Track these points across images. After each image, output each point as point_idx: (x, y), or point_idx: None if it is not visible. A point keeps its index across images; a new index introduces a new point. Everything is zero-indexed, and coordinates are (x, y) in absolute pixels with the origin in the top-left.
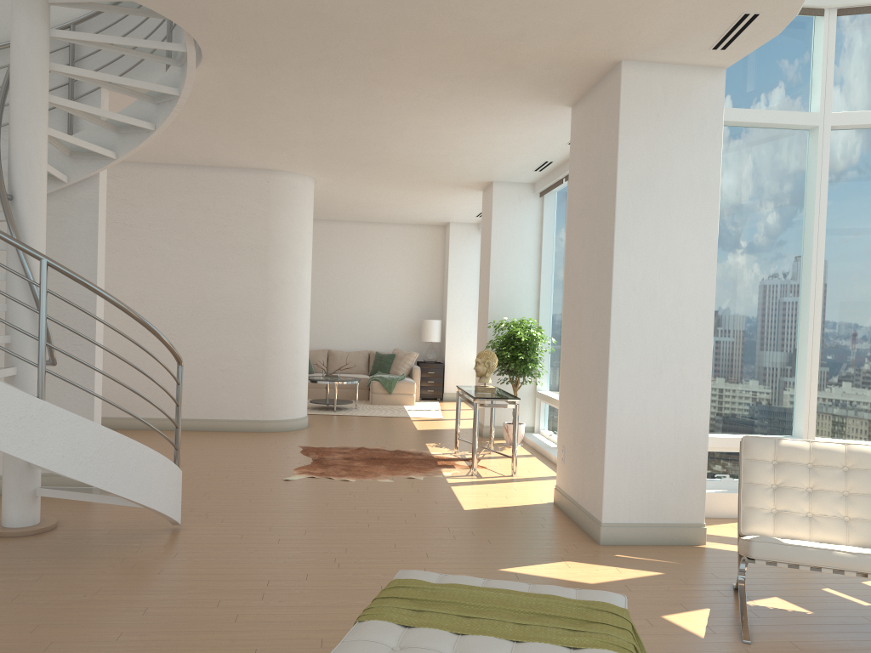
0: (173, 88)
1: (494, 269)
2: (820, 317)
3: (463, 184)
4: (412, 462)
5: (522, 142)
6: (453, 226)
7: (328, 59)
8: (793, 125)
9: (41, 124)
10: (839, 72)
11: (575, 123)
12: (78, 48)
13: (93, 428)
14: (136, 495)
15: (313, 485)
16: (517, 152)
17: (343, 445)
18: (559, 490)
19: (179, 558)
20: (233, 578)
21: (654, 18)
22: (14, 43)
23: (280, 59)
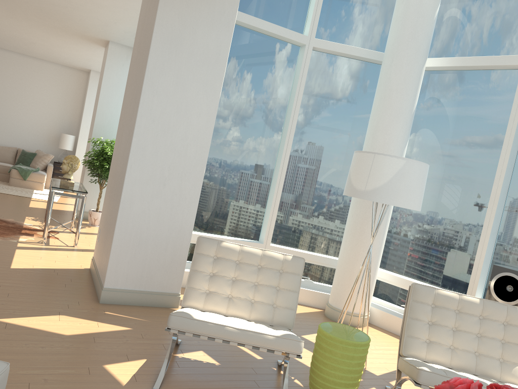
0: None
1: (101, 102)
2: (286, 168)
3: (88, 38)
4: (1, 228)
5: (119, 9)
6: (93, 73)
7: None
8: (291, 40)
9: None
10: (324, 14)
11: None
12: None
13: None
14: None
15: None
16: (118, 18)
17: None
18: (93, 260)
19: None
20: None
21: None
22: None
23: None
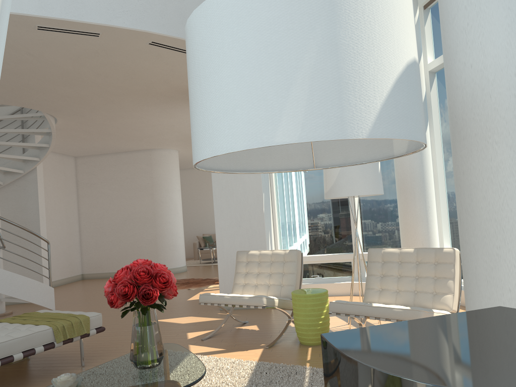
0: (48, 129)
1: None
2: None
3: None
4: (203, 282)
5: None
6: None
7: (96, 108)
8: None
9: None
10: None
11: None
12: None
13: None
14: (23, 297)
15: None
16: None
17: (186, 278)
18: None
19: None
20: None
21: (185, 72)
22: None
23: (80, 111)
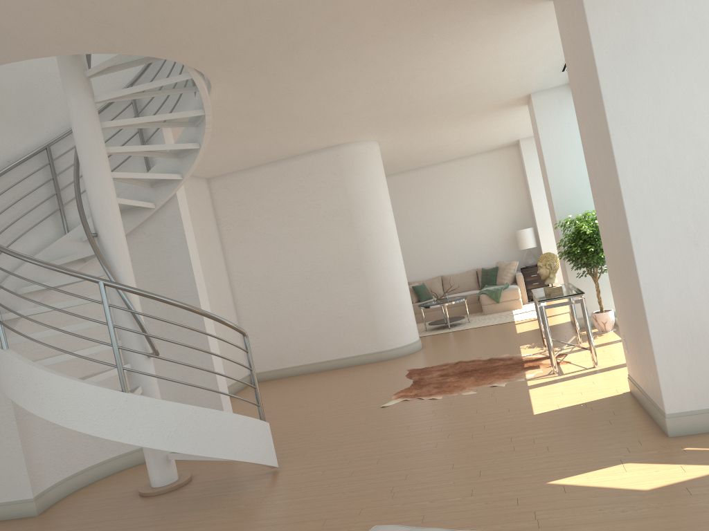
0: (198, 110)
1: (551, 173)
2: None
3: (504, 104)
4: (500, 368)
5: (530, 50)
6: (523, 142)
7: (301, 42)
8: None
9: (103, 172)
10: None
11: (558, 15)
12: (139, 102)
13: (171, 406)
14: (223, 453)
15: (403, 408)
16: (532, 61)
17: (444, 361)
18: (630, 379)
19: (264, 502)
20: (297, 520)
21: None
22: (70, 117)
23: (264, 57)
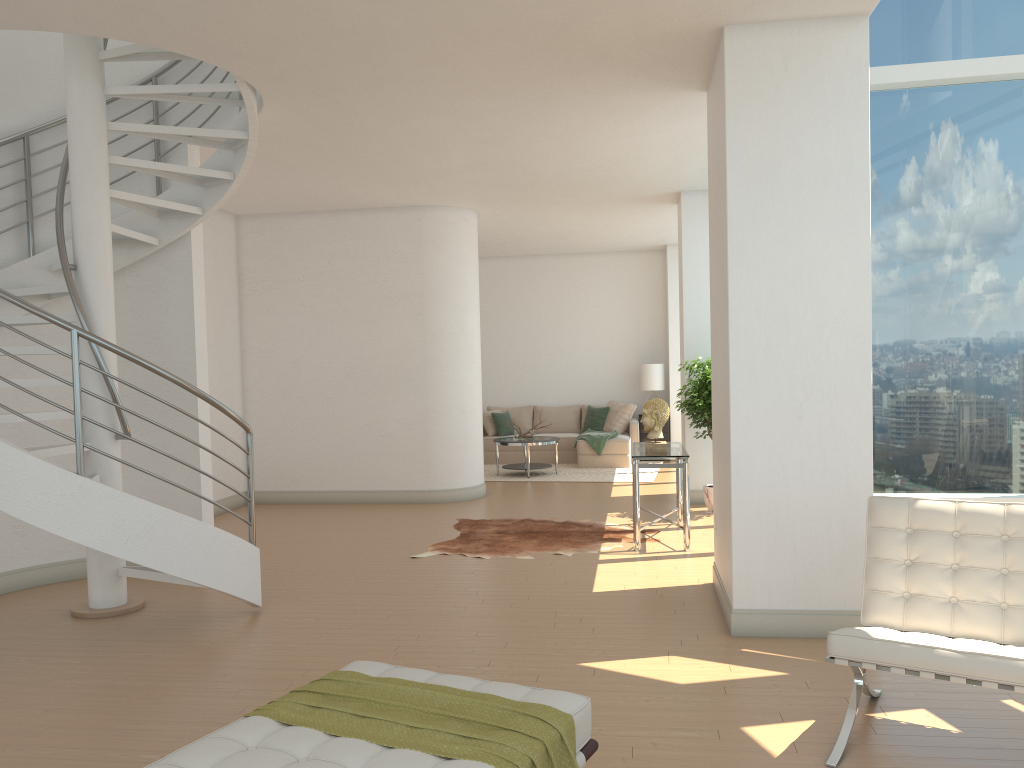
0: (240, 131)
1: (688, 298)
2: None
3: (647, 198)
4: (574, 535)
5: (679, 141)
6: (671, 249)
7: (387, 77)
8: (1011, 74)
9: (99, 188)
10: None
11: (708, 111)
12: (163, 101)
13: (137, 504)
14: (194, 575)
15: (439, 563)
16: (683, 153)
17: (508, 516)
18: (715, 568)
19: (236, 643)
20: (273, 666)
21: None
22: (68, 107)
23: (338, 85)
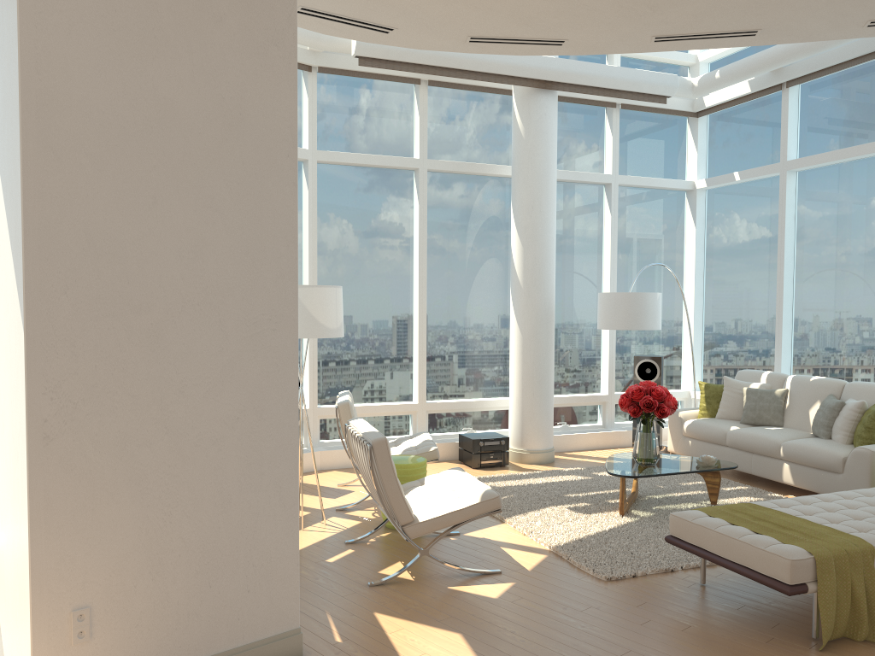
0: None
1: None
2: None
3: None
4: None
5: None
6: None
7: None
8: None
9: None
10: None
11: None
12: None
13: None
14: None
15: None
16: None
17: None
18: None
19: None
20: None
21: None
22: None
23: None
